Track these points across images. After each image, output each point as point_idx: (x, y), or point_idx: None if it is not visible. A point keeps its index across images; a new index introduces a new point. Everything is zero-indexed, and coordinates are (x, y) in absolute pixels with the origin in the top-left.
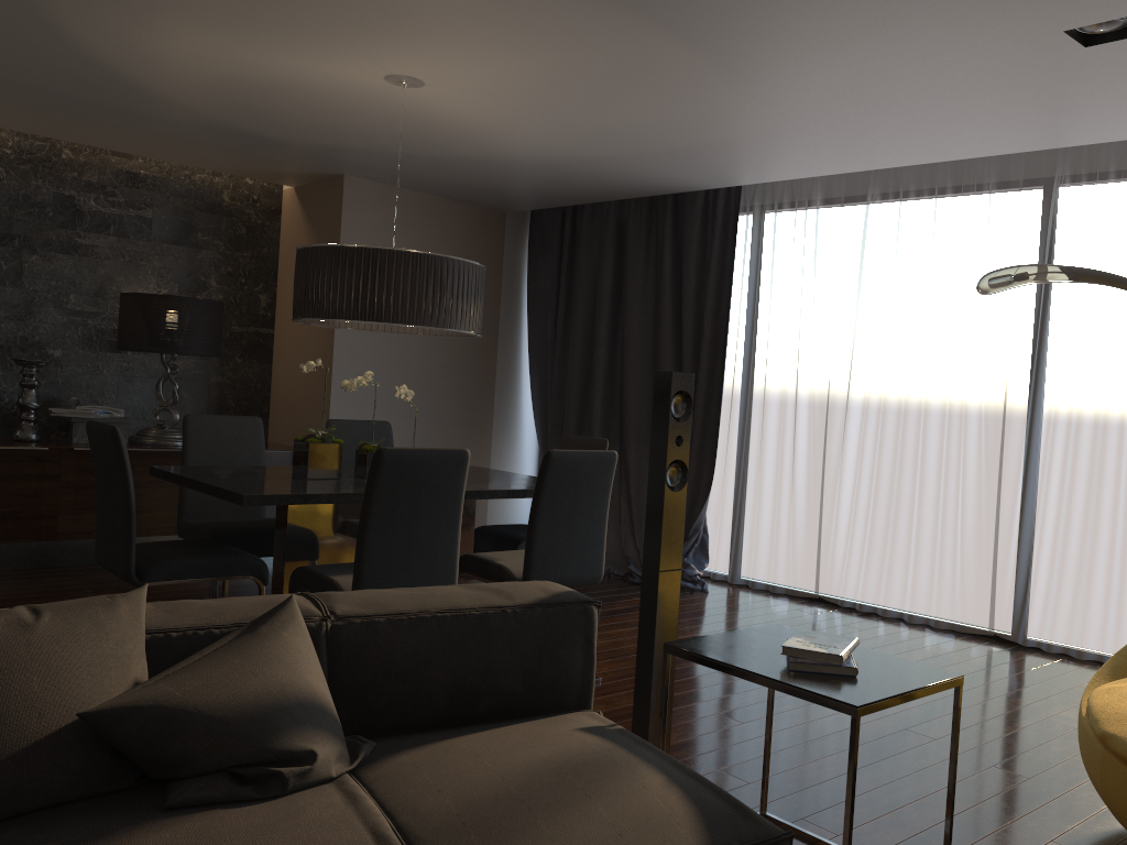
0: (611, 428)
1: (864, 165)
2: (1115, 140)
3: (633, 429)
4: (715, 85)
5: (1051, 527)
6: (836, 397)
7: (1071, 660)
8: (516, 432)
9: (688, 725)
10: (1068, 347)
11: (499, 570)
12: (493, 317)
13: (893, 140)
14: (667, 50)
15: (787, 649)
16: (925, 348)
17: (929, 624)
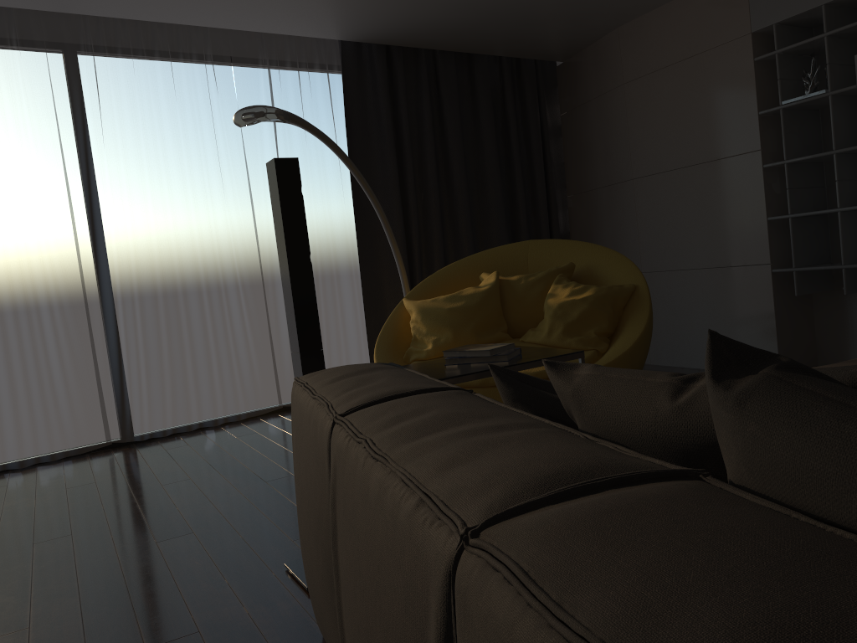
0: None
1: None
2: (177, 23)
3: None
4: None
5: (142, 339)
6: None
7: (185, 434)
8: None
9: (174, 554)
10: (124, 190)
11: None
12: None
13: None
14: None
15: (491, 351)
16: None
17: (41, 461)
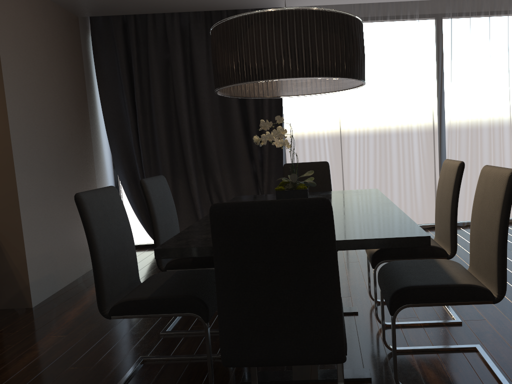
0: (196, 164)
1: None
2: None
3: (217, 162)
4: None
5: None
6: (345, 127)
7: None
8: (105, 179)
9: None
10: (458, 92)
11: (429, 249)
12: (84, 96)
13: None
14: None
15: None
16: (388, 97)
17: None
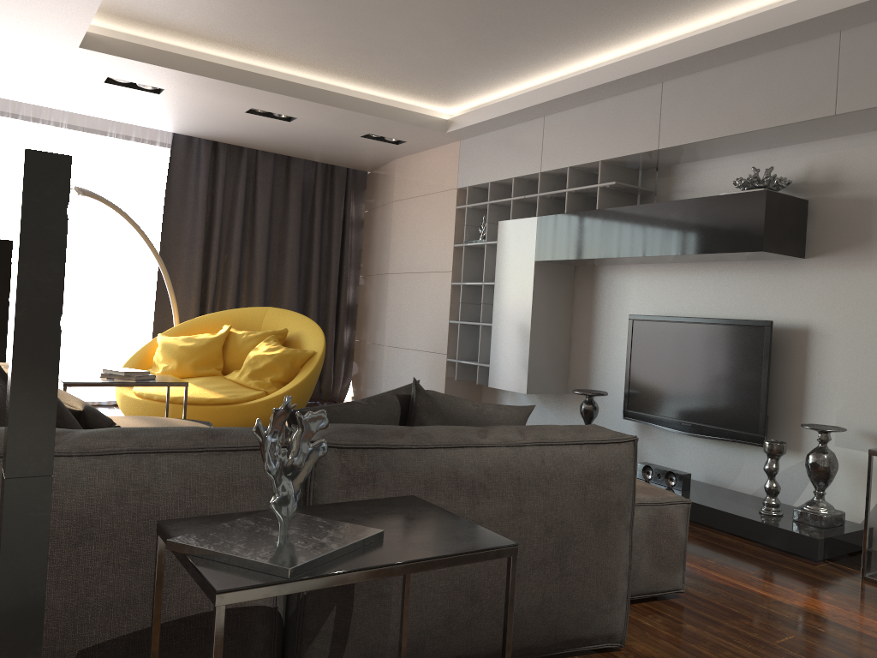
0: None
1: None
2: (33, 103)
3: None
4: None
5: None
6: None
7: None
8: None
9: None
10: None
11: None
12: None
13: None
14: None
15: (126, 373)
16: None
17: None
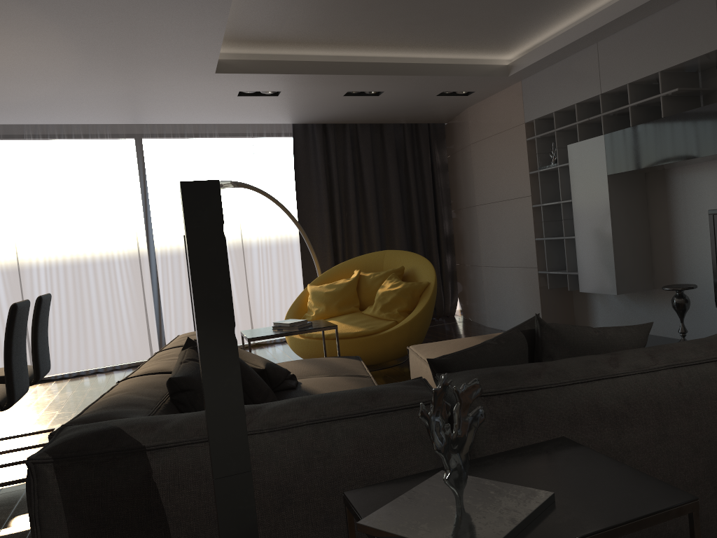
0: None
1: (53, 122)
2: (192, 123)
3: None
4: (54, 82)
5: (173, 301)
6: (24, 258)
7: None
8: None
9: None
10: (165, 215)
11: None
12: None
13: (96, 113)
14: (65, 67)
15: (291, 324)
16: (81, 223)
17: (116, 368)
